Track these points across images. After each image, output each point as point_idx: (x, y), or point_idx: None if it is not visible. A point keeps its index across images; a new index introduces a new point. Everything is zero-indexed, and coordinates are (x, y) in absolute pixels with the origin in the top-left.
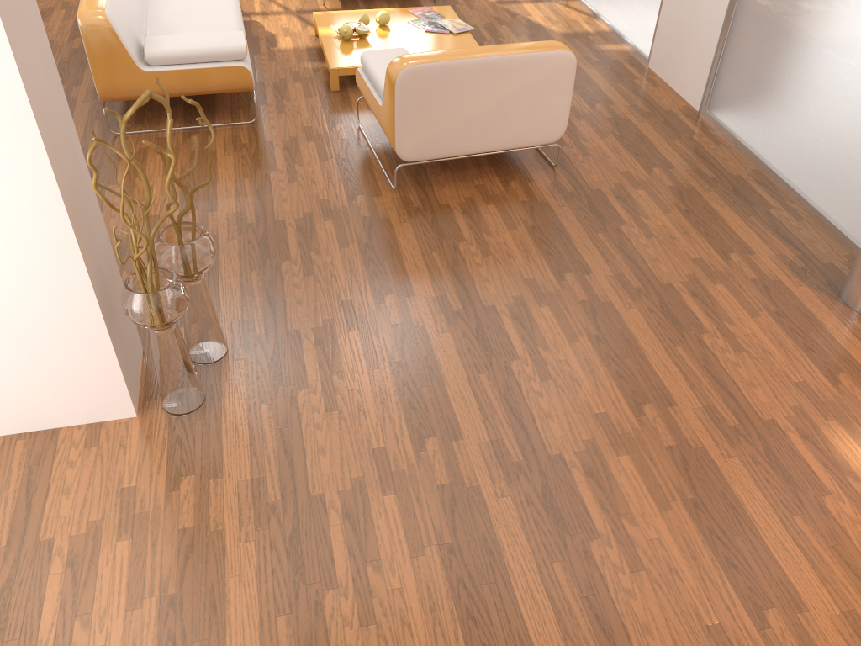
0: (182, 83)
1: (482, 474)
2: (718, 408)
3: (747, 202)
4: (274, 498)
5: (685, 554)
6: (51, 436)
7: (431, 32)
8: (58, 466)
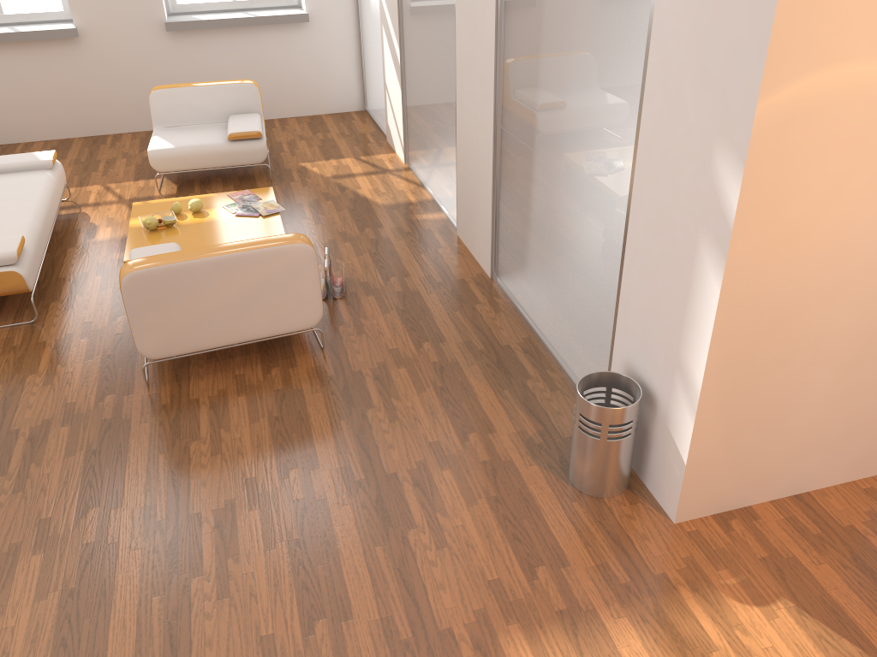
0: None
1: None
2: (396, 618)
3: (507, 374)
4: None
5: None
6: None
7: (242, 215)
8: None
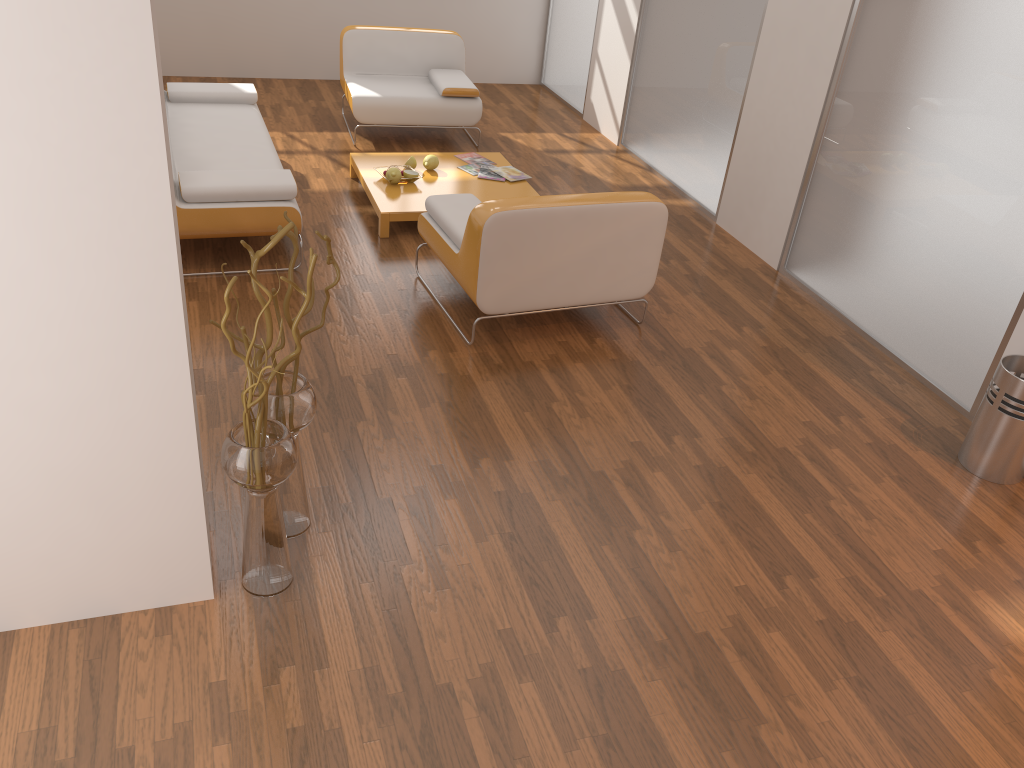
0: (222, 223)
1: (625, 656)
2: (861, 579)
3: (846, 364)
4: (394, 689)
5: (861, 737)
6: (112, 623)
7: (485, 179)
8: (126, 659)
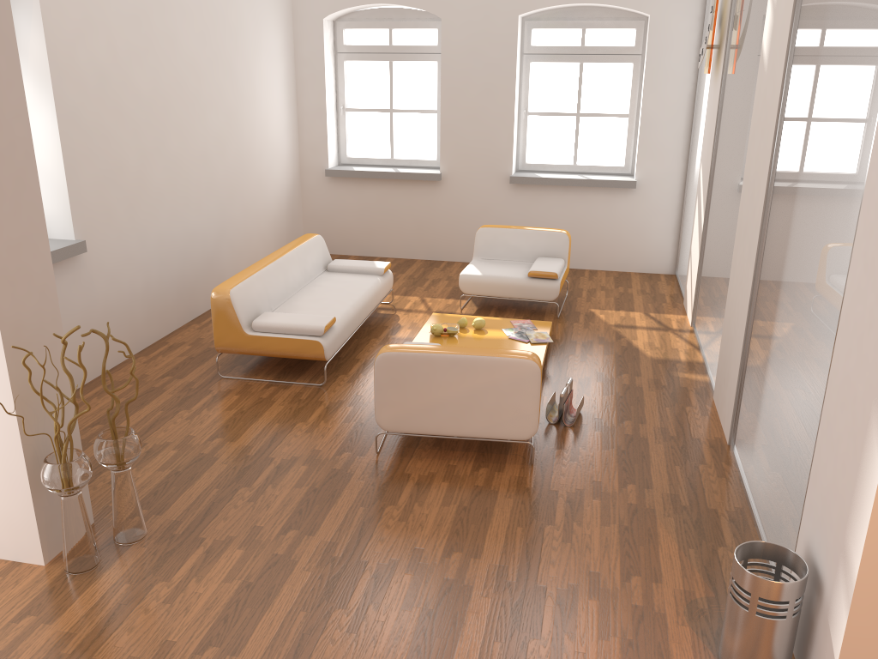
0: (273, 347)
1: None
2: None
3: (701, 535)
4: (67, 650)
5: None
6: None
7: (513, 339)
8: None
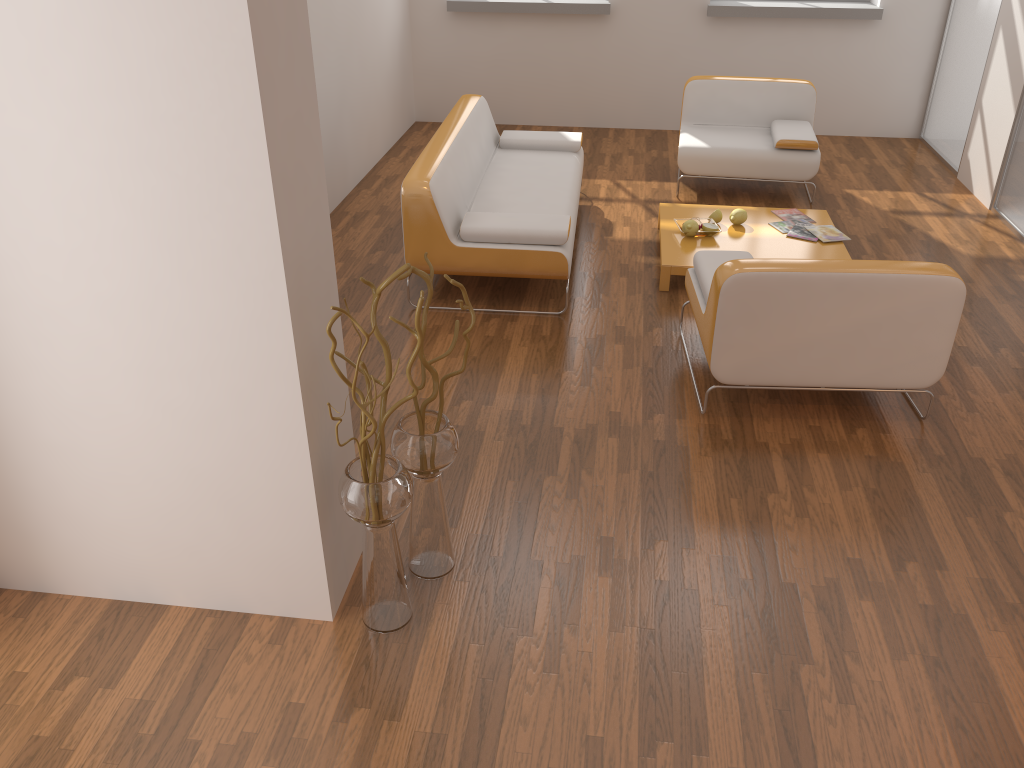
0: (492, 263)
1: None
2: None
3: None
4: (449, 765)
5: None
6: (241, 620)
7: (794, 237)
8: (235, 657)
